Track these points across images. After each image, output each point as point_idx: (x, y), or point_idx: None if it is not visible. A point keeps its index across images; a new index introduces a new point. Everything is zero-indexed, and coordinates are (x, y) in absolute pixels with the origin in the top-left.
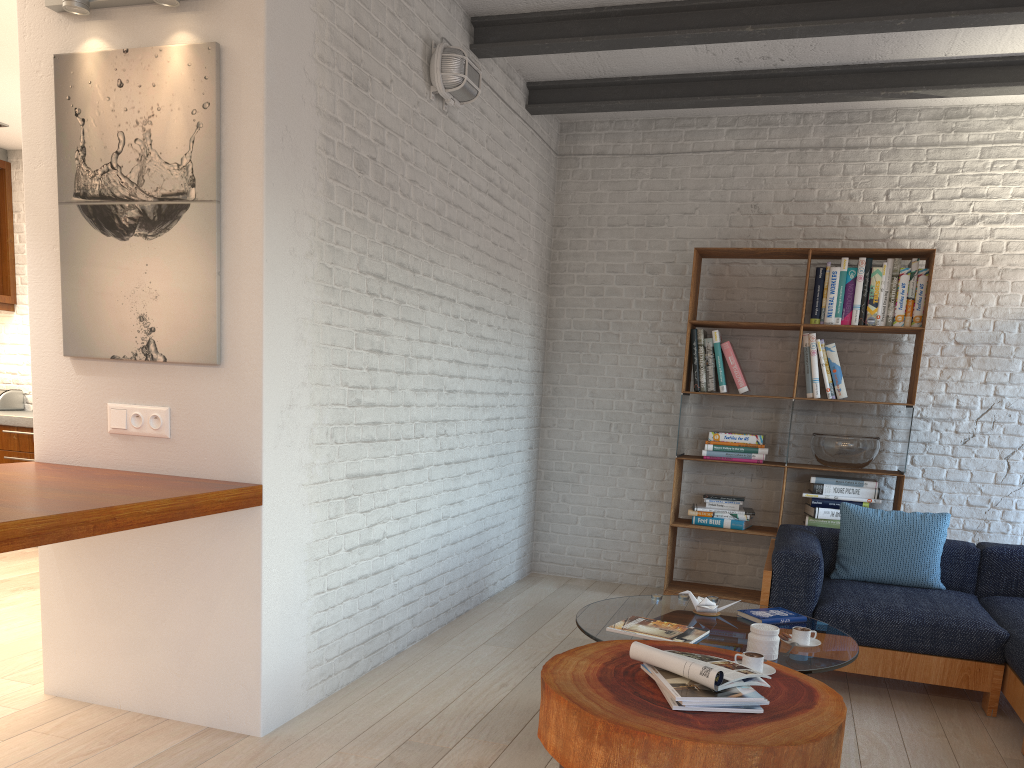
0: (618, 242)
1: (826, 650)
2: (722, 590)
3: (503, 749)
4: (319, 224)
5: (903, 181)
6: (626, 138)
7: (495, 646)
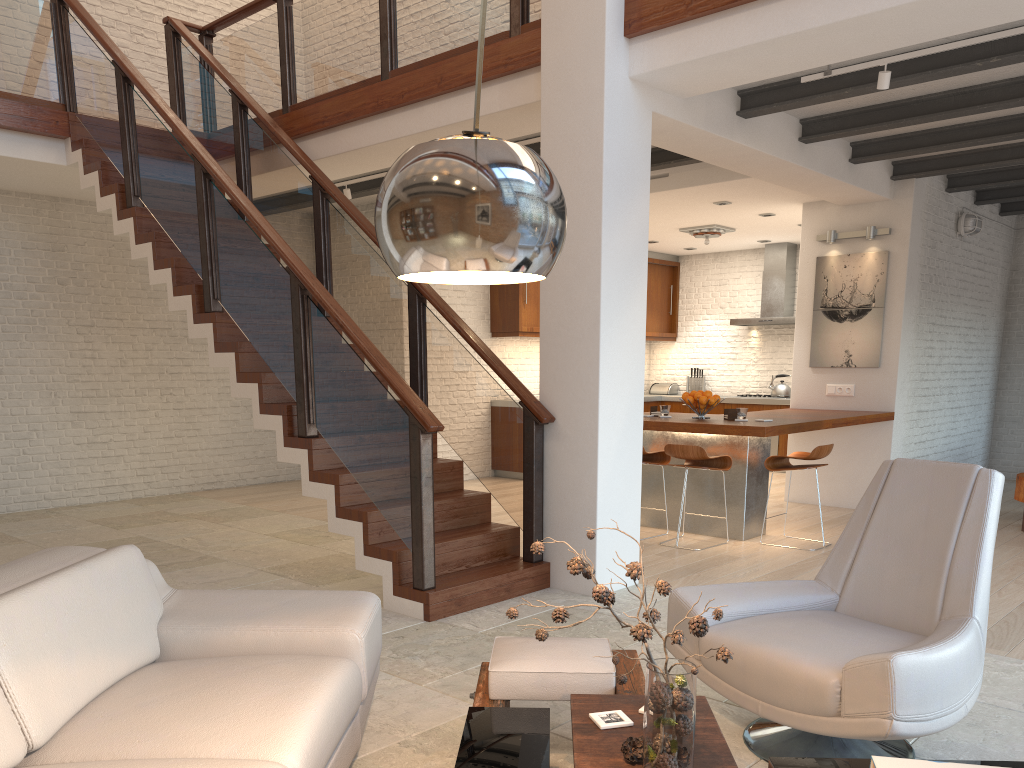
0: None
1: None
2: None
3: None
4: (916, 308)
5: None
6: None
7: None
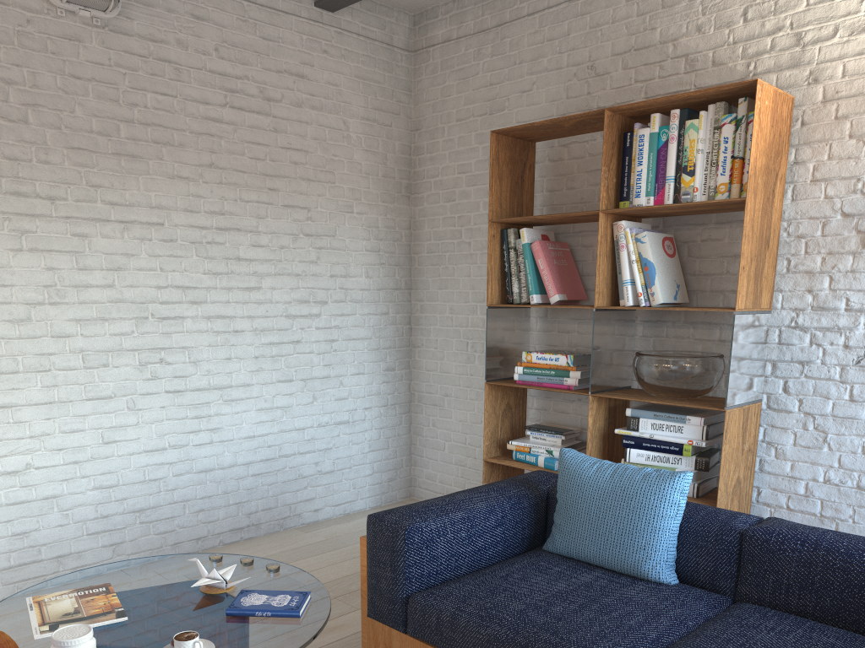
0: (466, 138)
1: None
2: None
3: None
4: None
5: None
6: (467, 16)
7: None
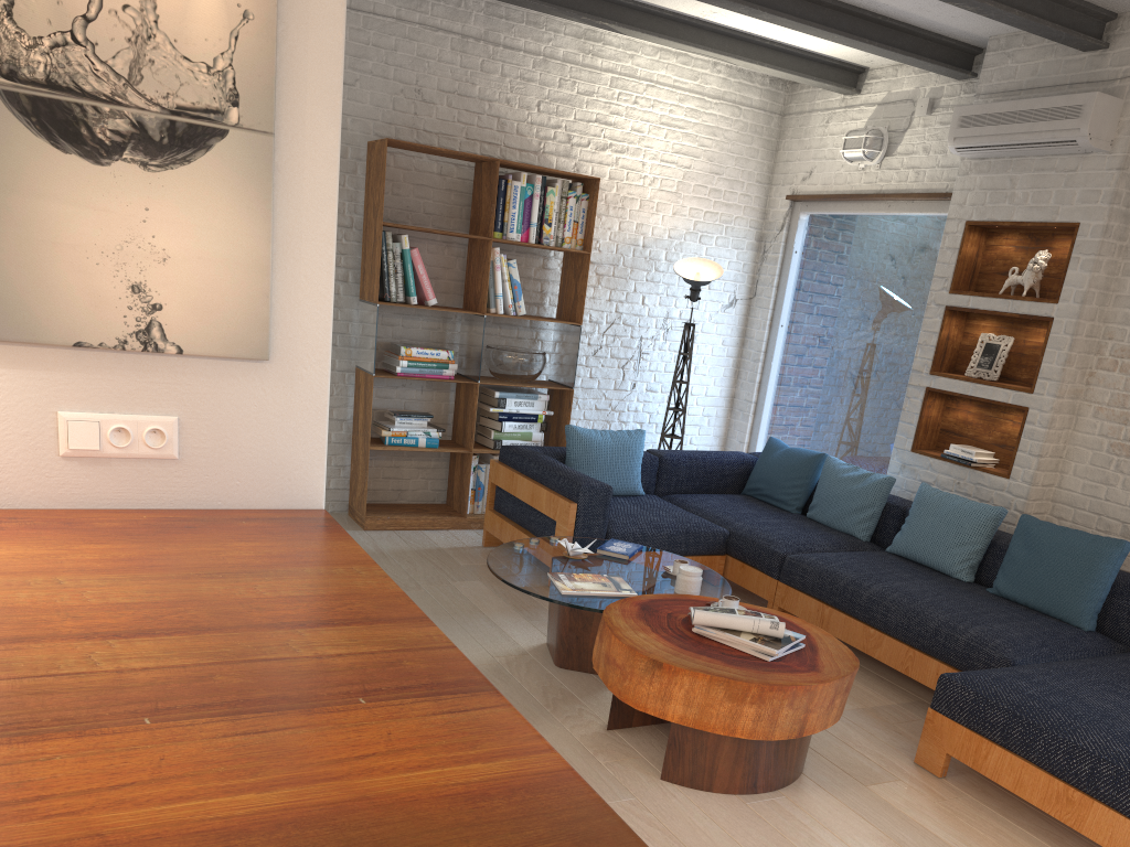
0: None
1: (702, 576)
2: (410, 509)
3: None
4: None
5: (552, 95)
6: None
7: None
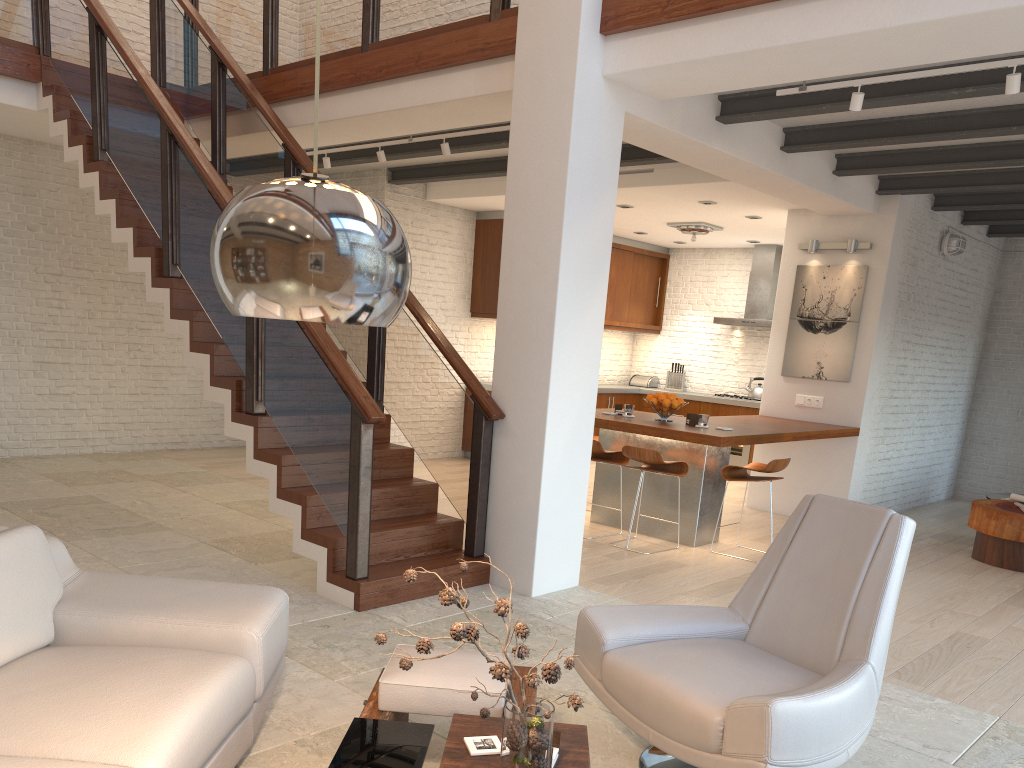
0: None
1: None
2: None
3: (946, 542)
4: (891, 326)
5: None
6: None
7: (936, 518)
